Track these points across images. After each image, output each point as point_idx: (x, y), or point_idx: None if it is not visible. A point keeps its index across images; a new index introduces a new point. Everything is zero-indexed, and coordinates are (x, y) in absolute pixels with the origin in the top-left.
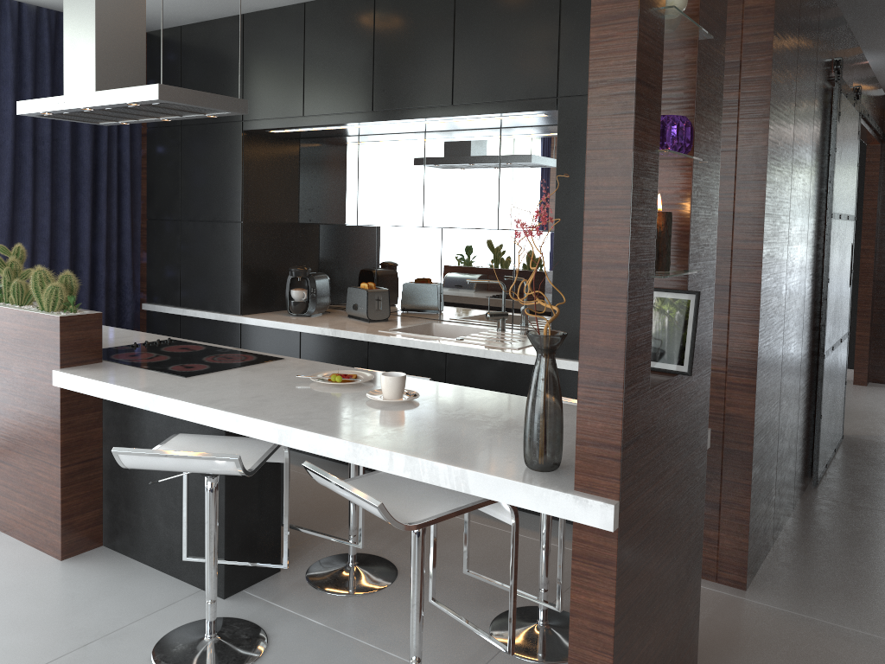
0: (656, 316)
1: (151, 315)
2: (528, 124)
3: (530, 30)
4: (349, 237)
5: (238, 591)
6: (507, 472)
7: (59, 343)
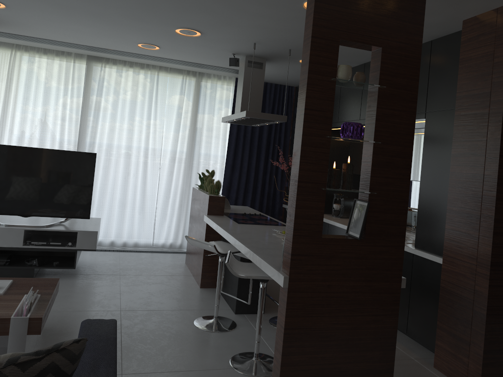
0: (357, 212)
1: (285, 209)
2: None
3: None
4: None
5: (241, 313)
6: (273, 263)
7: (207, 205)
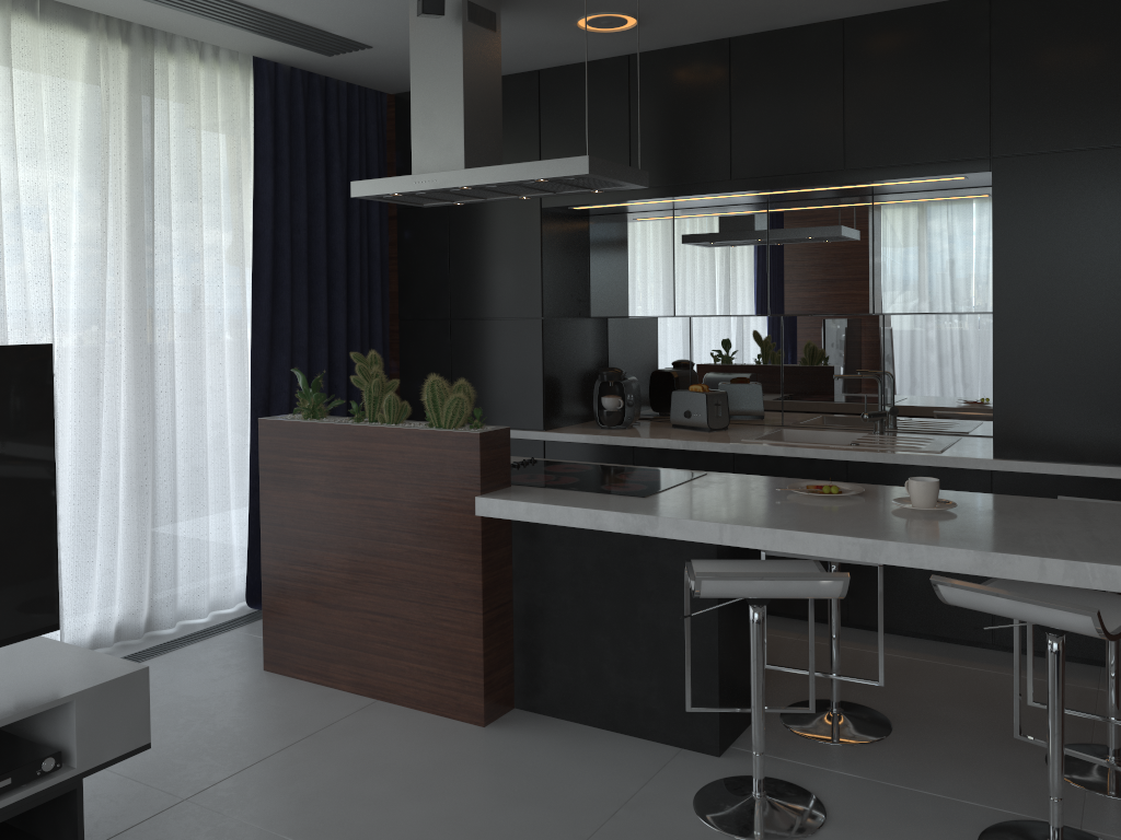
0: None
1: None
2: (914, 190)
3: (950, 81)
4: (650, 332)
5: (726, 748)
6: None
7: (478, 465)
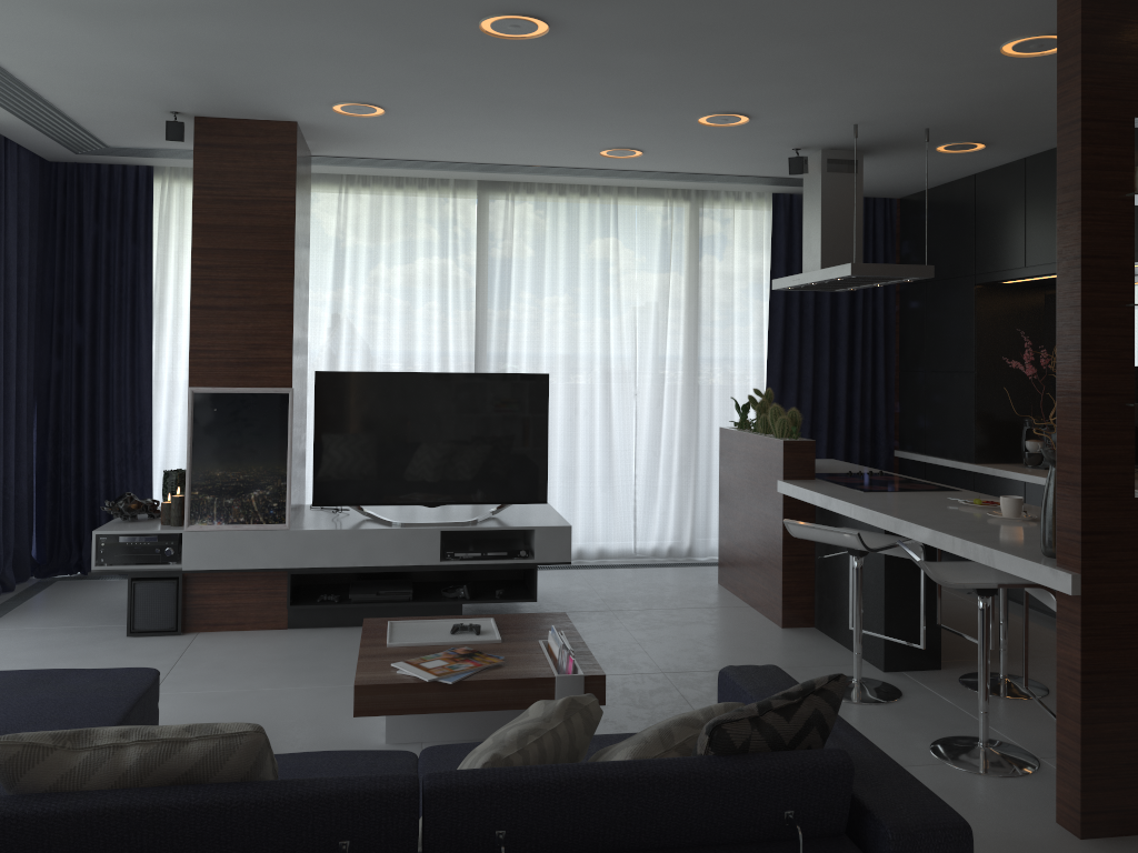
0: None
1: (902, 461)
2: None
3: None
4: None
5: (896, 671)
6: (1022, 554)
7: (782, 460)
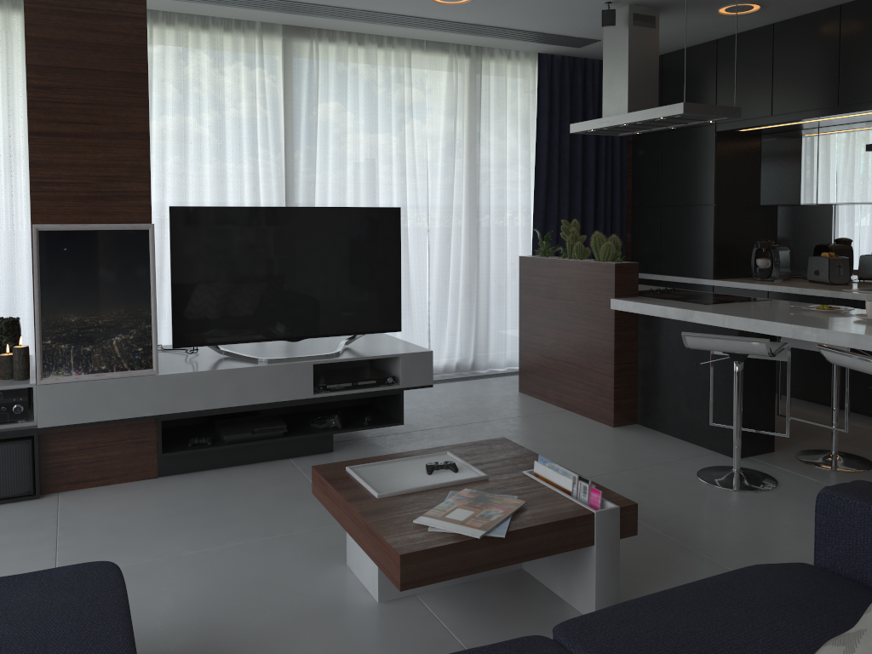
0: None
1: None
2: None
3: None
4: (806, 216)
5: (745, 457)
6: None
7: (613, 281)
